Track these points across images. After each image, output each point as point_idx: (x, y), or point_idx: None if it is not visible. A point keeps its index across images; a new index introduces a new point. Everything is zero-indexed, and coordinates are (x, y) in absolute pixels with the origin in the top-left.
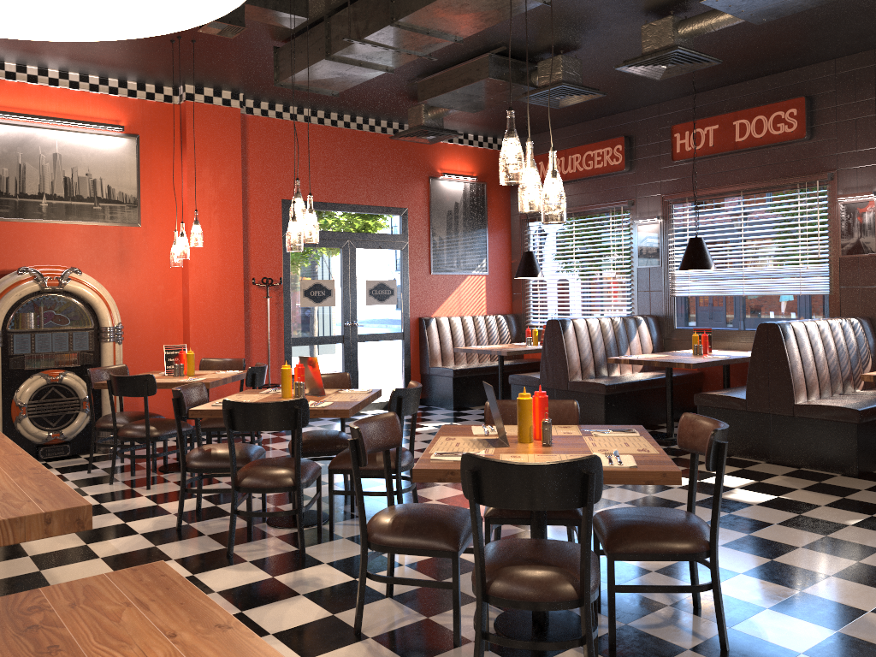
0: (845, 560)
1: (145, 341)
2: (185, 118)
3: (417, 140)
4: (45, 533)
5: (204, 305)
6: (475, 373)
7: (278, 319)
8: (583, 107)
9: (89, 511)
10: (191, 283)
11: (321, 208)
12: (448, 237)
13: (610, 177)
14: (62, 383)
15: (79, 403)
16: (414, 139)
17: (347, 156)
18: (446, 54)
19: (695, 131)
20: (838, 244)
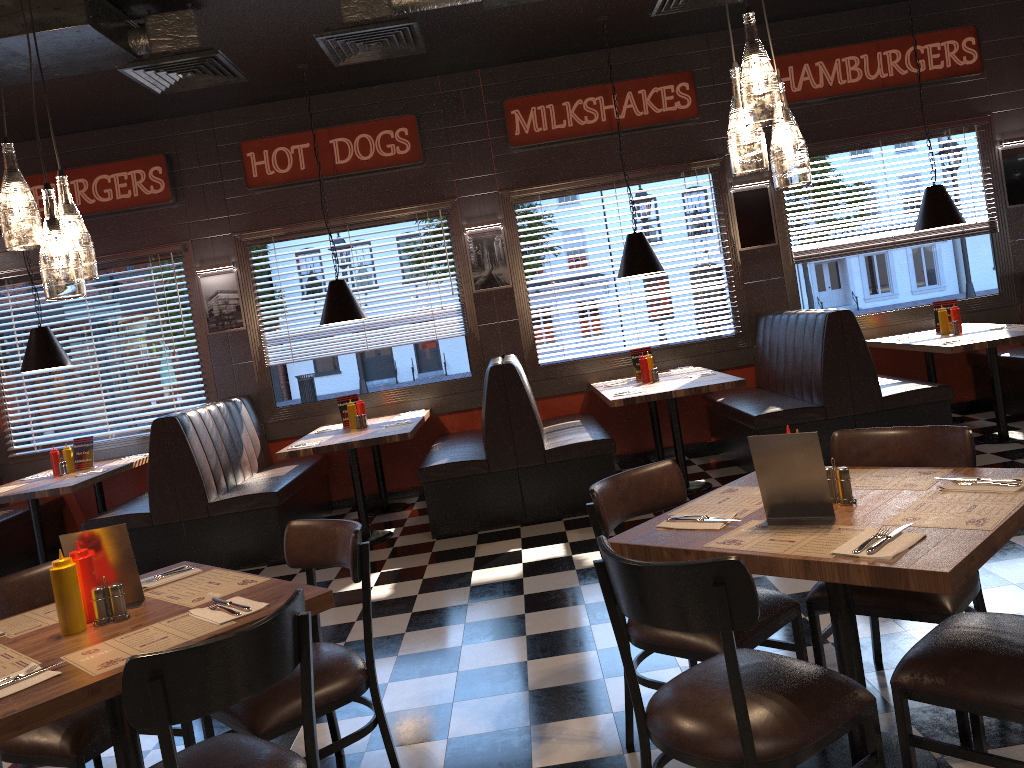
0: None
1: None
2: None
3: None
4: None
5: None
6: None
7: None
8: (107, 107)
9: None
10: None
11: None
12: None
13: (143, 212)
14: None
15: None
16: None
17: None
18: None
19: (317, 145)
20: (471, 278)
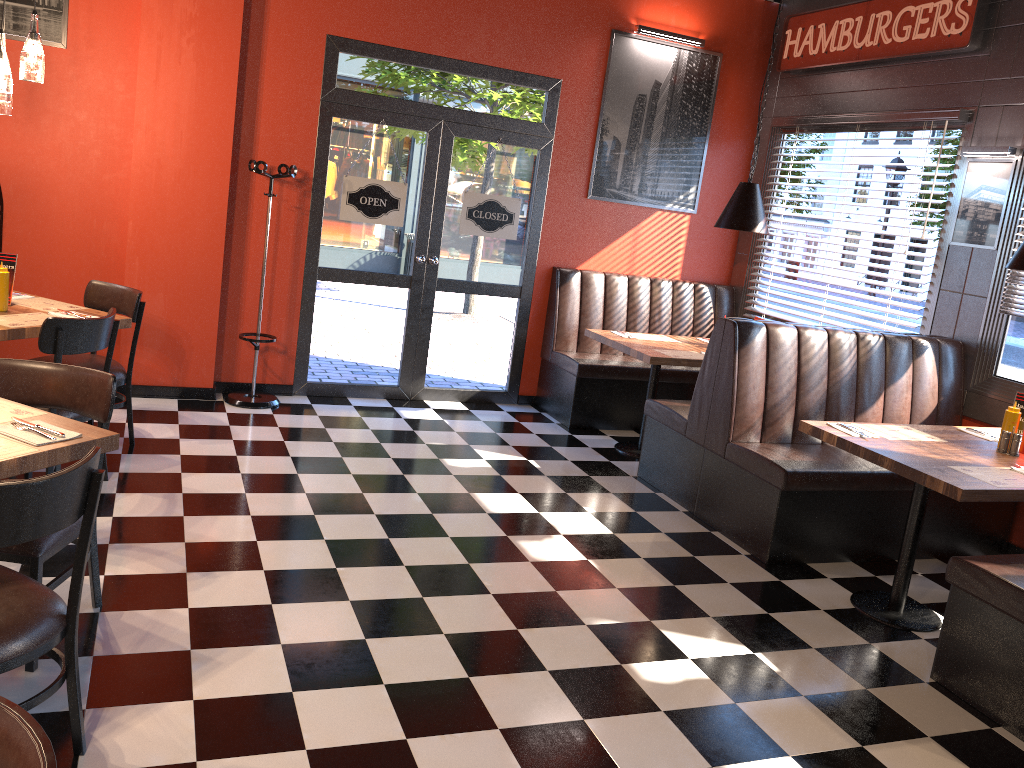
0: None
1: (61, 236)
2: None
3: None
4: None
5: (157, 193)
6: (619, 376)
7: (297, 234)
8: None
9: None
10: (136, 154)
11: (398, 59)
12: (631, 140)
13: (939, 61)
14: None
15: None
16: None
17: None
18: None
19: None
20: None
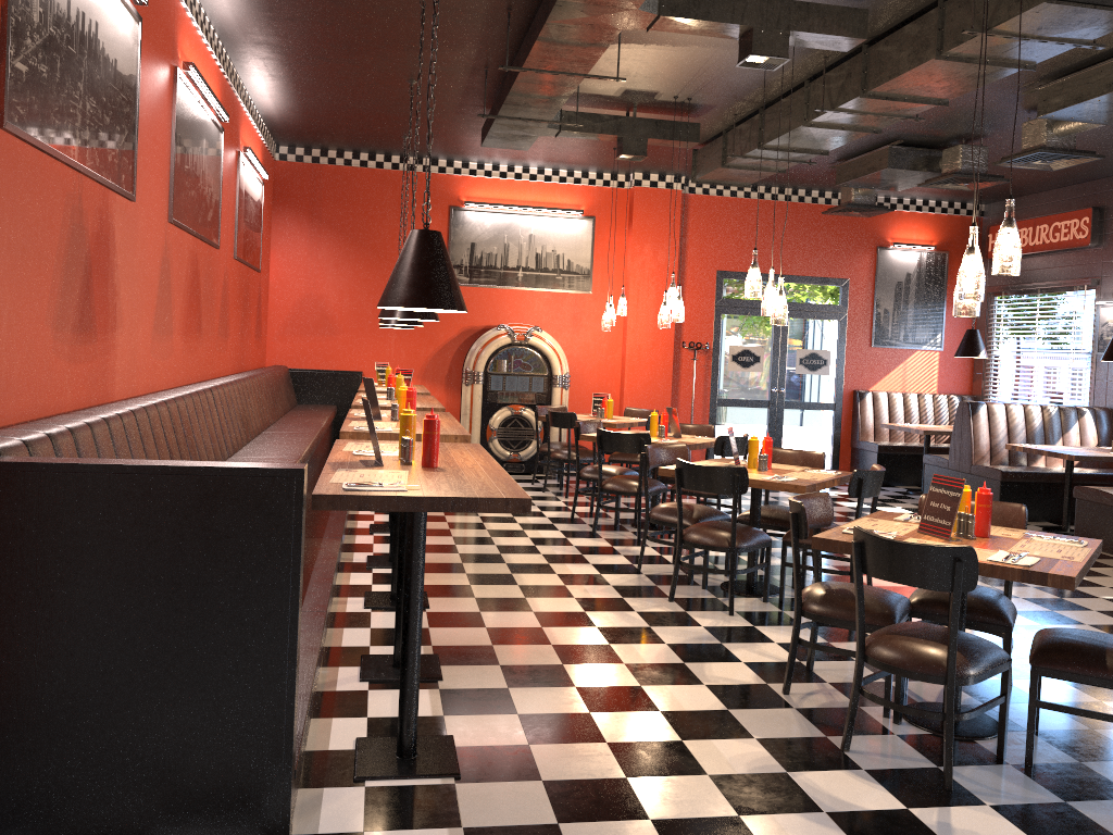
0: (1042, 608)
1: (588, 390)
2: (632, 201)
3: (850, 215)
4: (455, 442)
5: (638, 363)
6: (904, 451)
7: (705, 380)
8: (1040, 177)
9: (470, 437)
10: (628, 343)
11: None
12: (895, 309)
13: (1078, 251)
14: (522, 416)
15: (533, 433)
16: (846, 213)
17: (786, 228)
18: (851, 146)
19: None
20: None
